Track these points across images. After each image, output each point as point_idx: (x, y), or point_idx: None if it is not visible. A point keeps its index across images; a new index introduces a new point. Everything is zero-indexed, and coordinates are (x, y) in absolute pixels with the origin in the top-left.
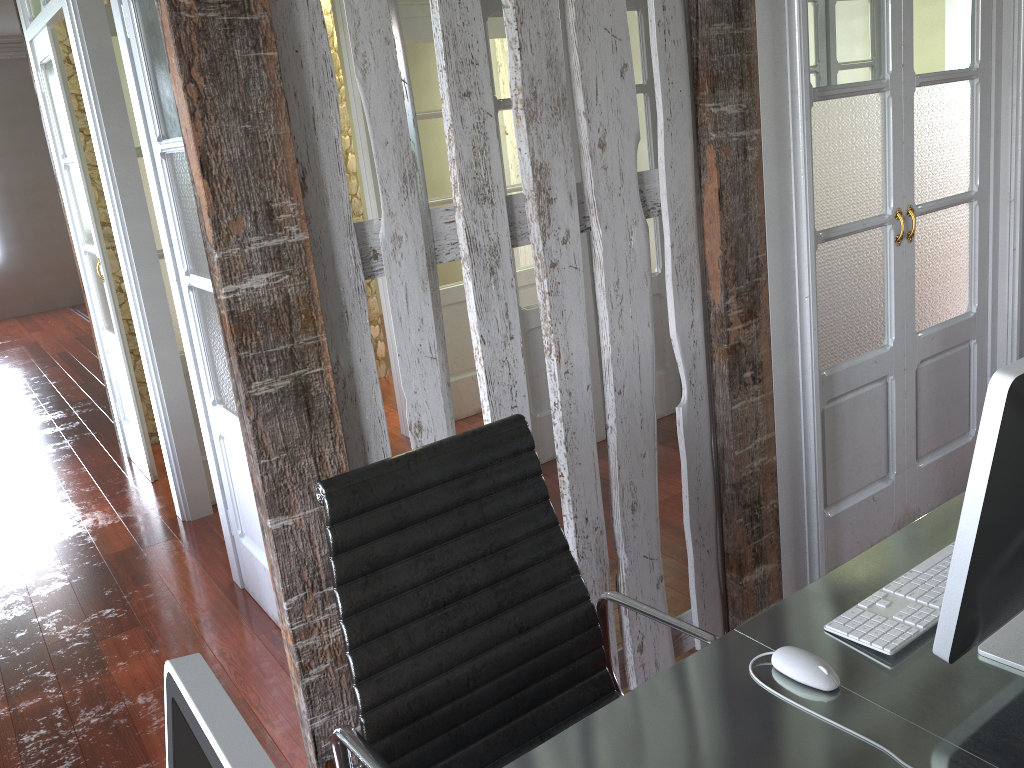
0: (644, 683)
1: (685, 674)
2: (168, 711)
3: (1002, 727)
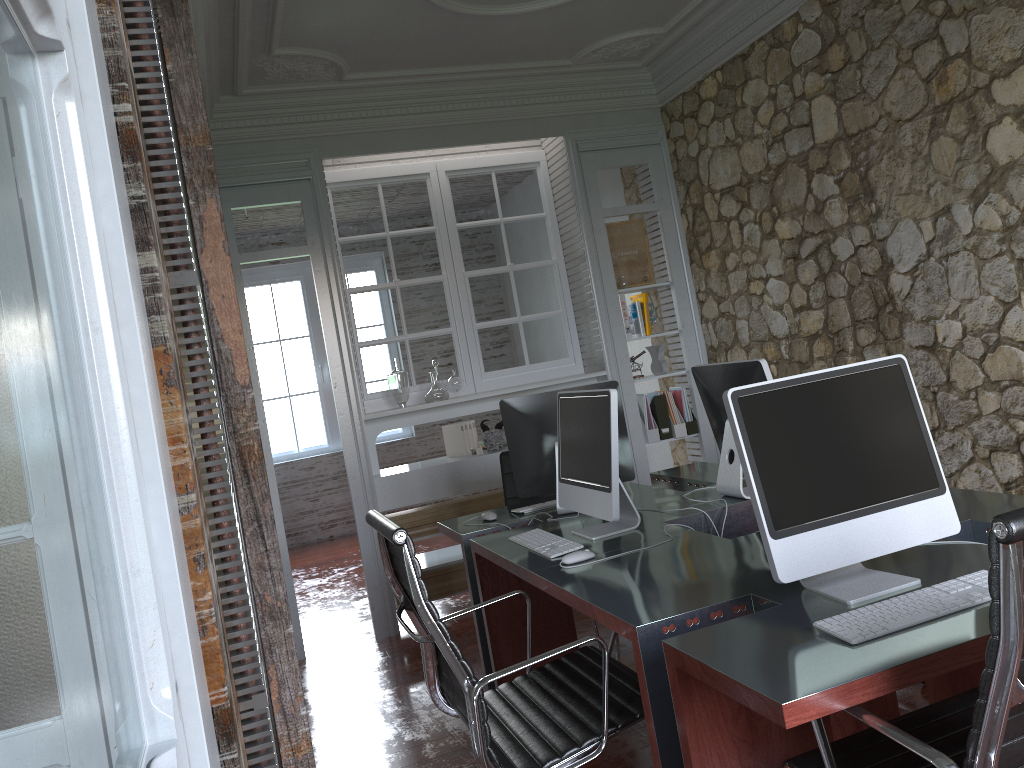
0: (555, 583)
1: (556, 577)
2: (735, 406)
3: (637, 538)
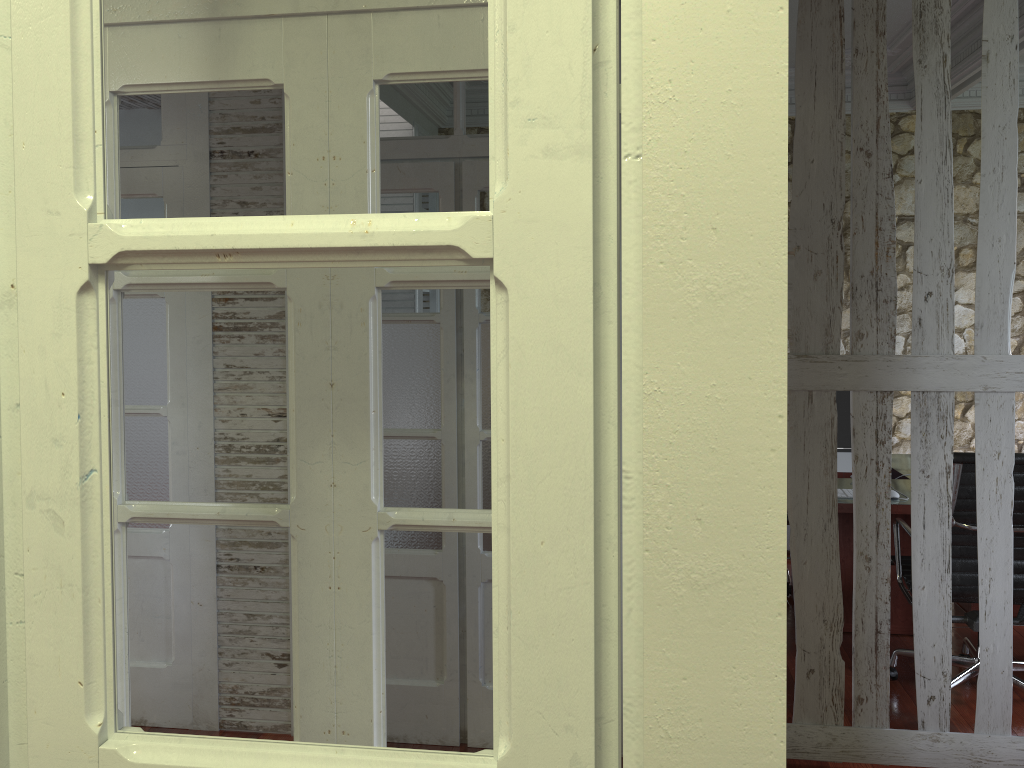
0: None
1: None
2: None
3: None
